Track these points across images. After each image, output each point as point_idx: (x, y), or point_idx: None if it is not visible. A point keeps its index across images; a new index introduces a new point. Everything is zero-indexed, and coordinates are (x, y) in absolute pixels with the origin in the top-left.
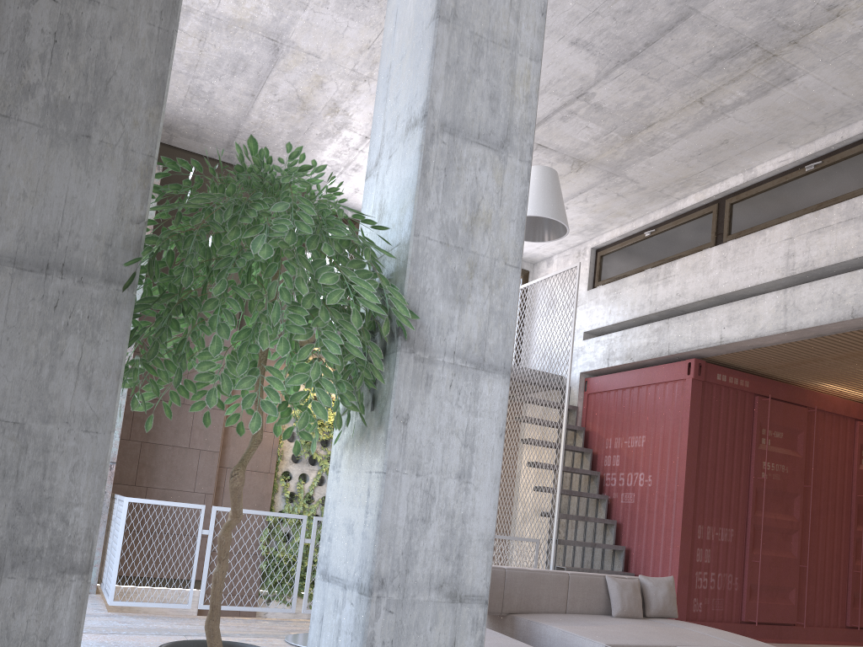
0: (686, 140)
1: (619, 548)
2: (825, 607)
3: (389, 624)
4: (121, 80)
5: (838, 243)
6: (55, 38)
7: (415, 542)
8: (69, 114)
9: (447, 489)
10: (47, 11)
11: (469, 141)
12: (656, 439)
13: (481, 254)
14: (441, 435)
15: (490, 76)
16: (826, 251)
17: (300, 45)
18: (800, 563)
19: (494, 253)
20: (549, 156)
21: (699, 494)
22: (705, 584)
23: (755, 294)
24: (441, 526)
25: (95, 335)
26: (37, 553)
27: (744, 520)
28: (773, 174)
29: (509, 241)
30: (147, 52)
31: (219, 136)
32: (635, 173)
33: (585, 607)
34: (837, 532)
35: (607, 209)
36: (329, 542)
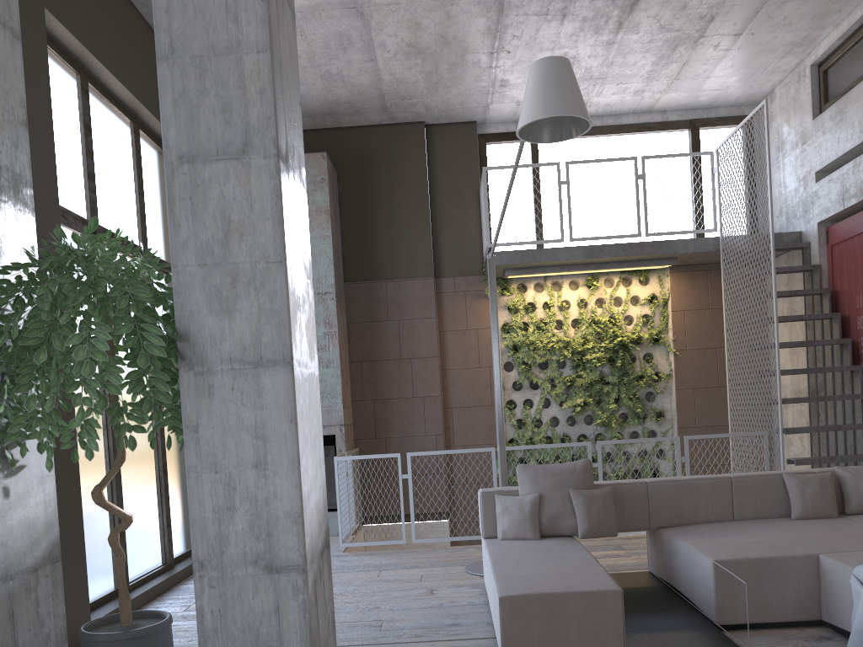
0: None
1: None
2: None
3: (215, 597)
4: None
5: None
6: None
7: (224, 527)
8: None
9: (247, 479)
10: None
11: (208, 161)
12: None
13: (241, 262)
14: (231, 434)
15: (219, 89)
16: None
17: (376, 1)
18: None
19: (253, 257)
20: None
21: None
22: None
23: None
24: (246, 511)
25: None
26: None
27: None
28: None
29: (267, 239)
30: None
31: (371, 104)
32: None
33: (759, 512)
34: None
35: (804, 15)
36: None
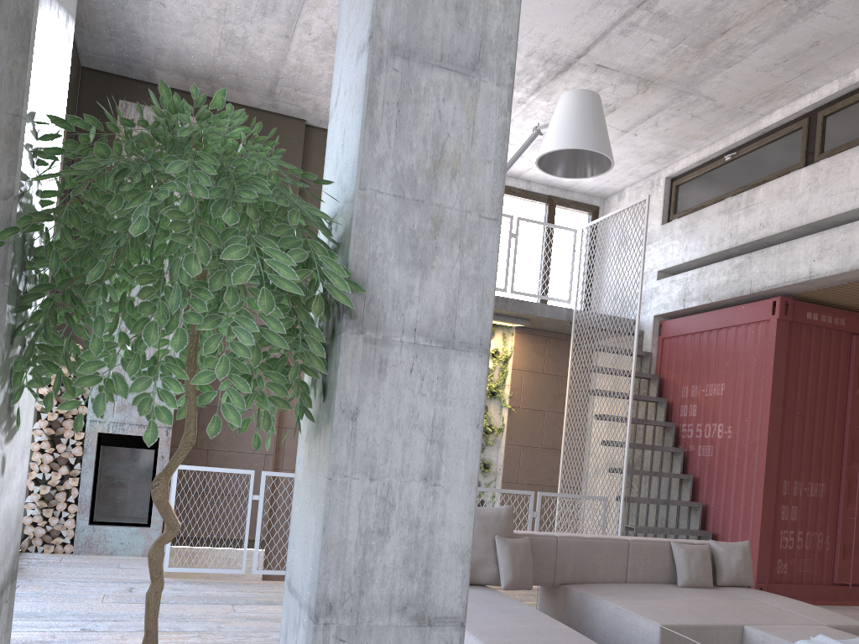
0: (768, 45)
1: (696, 505)
2: None
3: None
4: None
5: None
6: None
7: (370, 558)
8: None
9: (410, 495)
10: None
11: (428, 65)
12: (736, 387)
13: (448, 207)
14: (400, 431)
15: None
16: None
17: None
18: None
19: (465, 205)
20: (610, 77)
21: (784, 447)
22: (791, 543)
23: (851, 220)
24: (403, 539)
25: None
26: None
27: (838, 473)
28: None
29: (484, 188)
30: None
31: (260, 84)
32: (711, 90)
33: (647, 576)
34: None
35: (681, 133)
36: (293, 549)
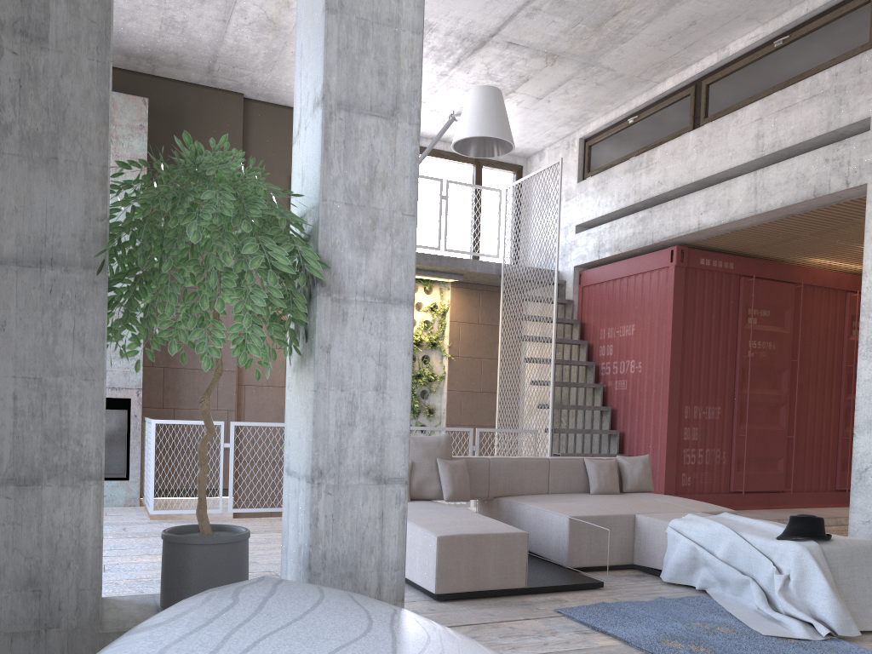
0: (654, 25)
1: (614, 433)
2: (814, 474)
3: (329, 503)
4: (74, 109)
5: (802, 122)
6: (20, 84)
7: (344, 441)
8: (39, 143)
9: (367, 399)
10: (11, 63)
11: (362, 114)
12: (644, 327)
13: (381, 209)
14: (358, 358)
15: (377, 54)
16: (792, 130)
17: None
18: (788, 434)
19: (392, 207)
20: (521, 52)
21: (685, 377)
22: (693, 460)
23: (731, 177)
24: (364, 428)
25: (82, 309)
26: (64, 468)
27: (731, 397)
28: (745, 52)
29: (404, 194)
30: (91, 83)
31: (199, 62)
32: (610, 62)
33: (566, 488)
34: (826, 402)
35: (589, 99)
36: (289, 446)
